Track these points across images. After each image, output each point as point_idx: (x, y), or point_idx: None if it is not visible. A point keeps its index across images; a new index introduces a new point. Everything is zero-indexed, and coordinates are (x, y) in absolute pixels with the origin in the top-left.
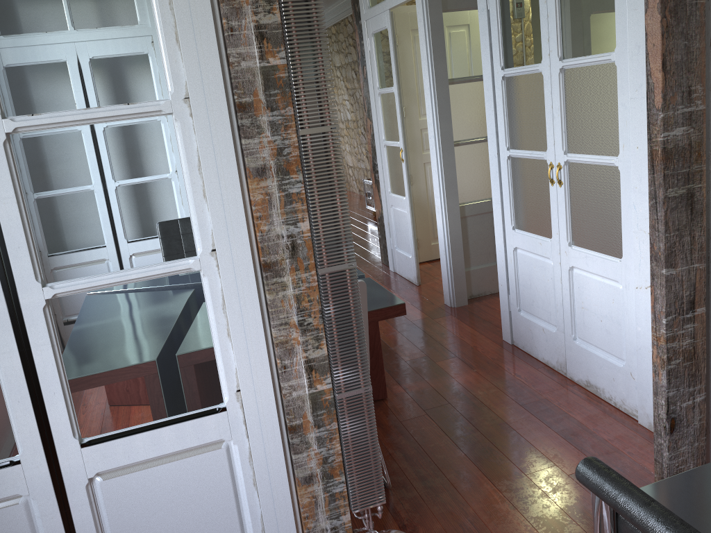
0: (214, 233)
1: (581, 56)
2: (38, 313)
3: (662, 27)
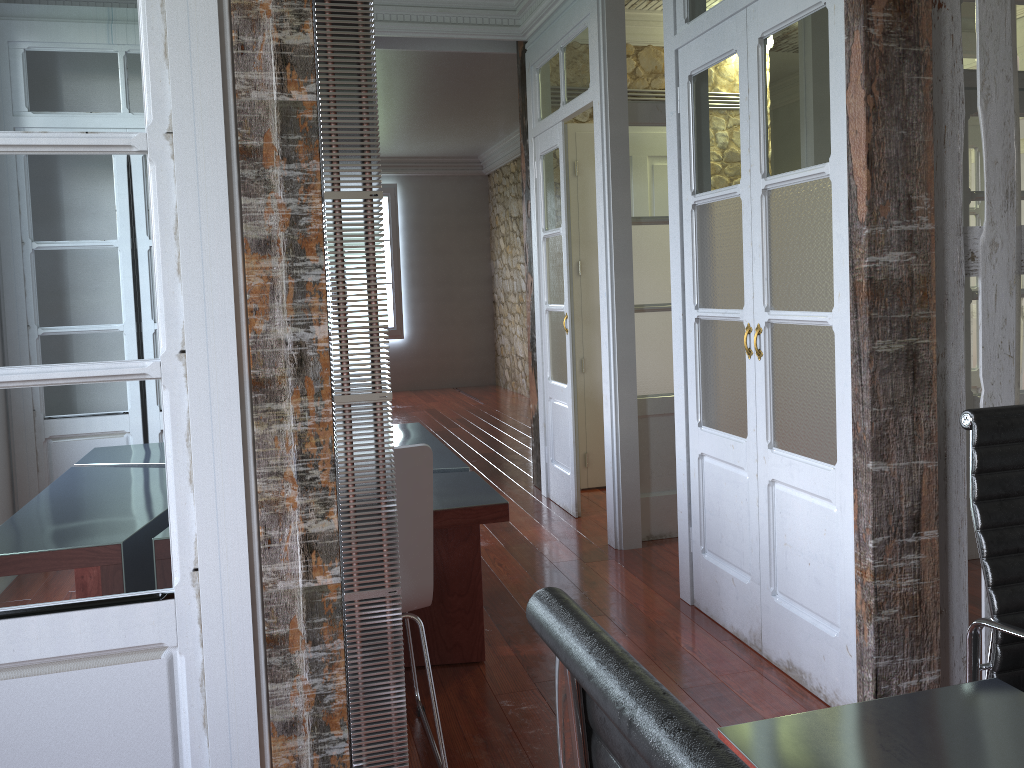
0: (186, 326)
1: (789, 171)
2: None
3: (867, 107)
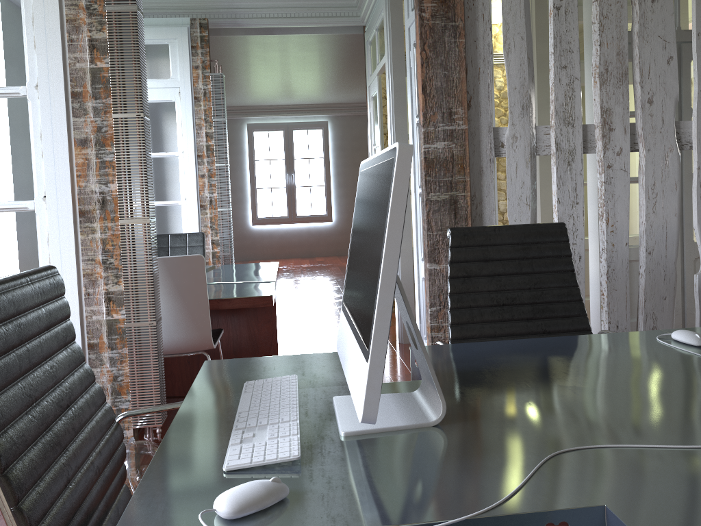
0: (46, 183)
1: None
2: None
3: (422, 58)
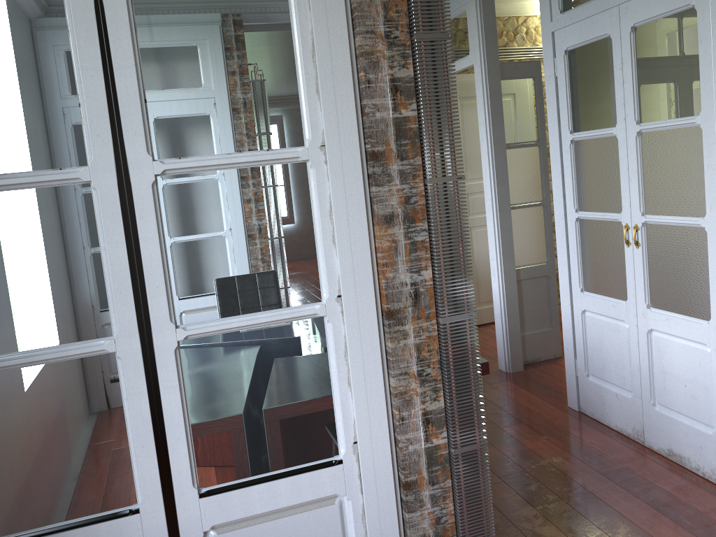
0: (342, 279)
1: (661, 120)
2: (169, 354)
3: None
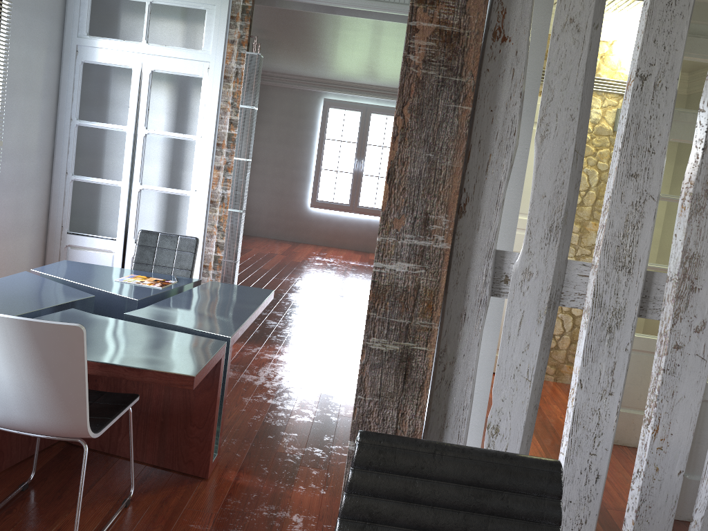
0: None
1: None
2: None
3: (395, 127)
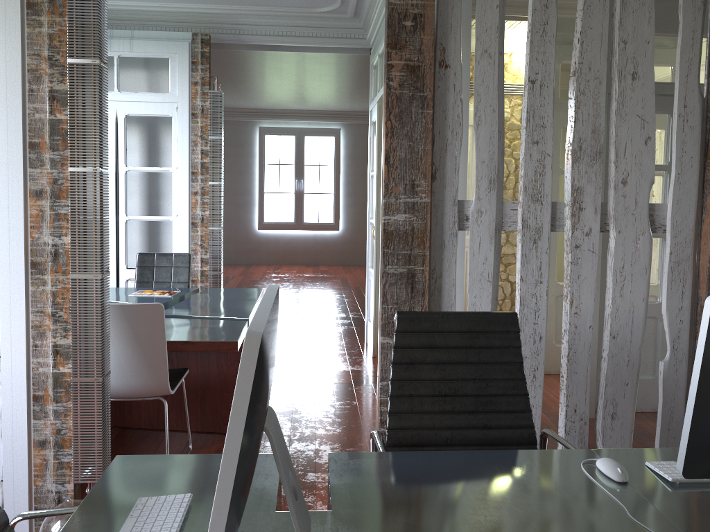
0: None
1: None
2: None
3: (386, 128)
